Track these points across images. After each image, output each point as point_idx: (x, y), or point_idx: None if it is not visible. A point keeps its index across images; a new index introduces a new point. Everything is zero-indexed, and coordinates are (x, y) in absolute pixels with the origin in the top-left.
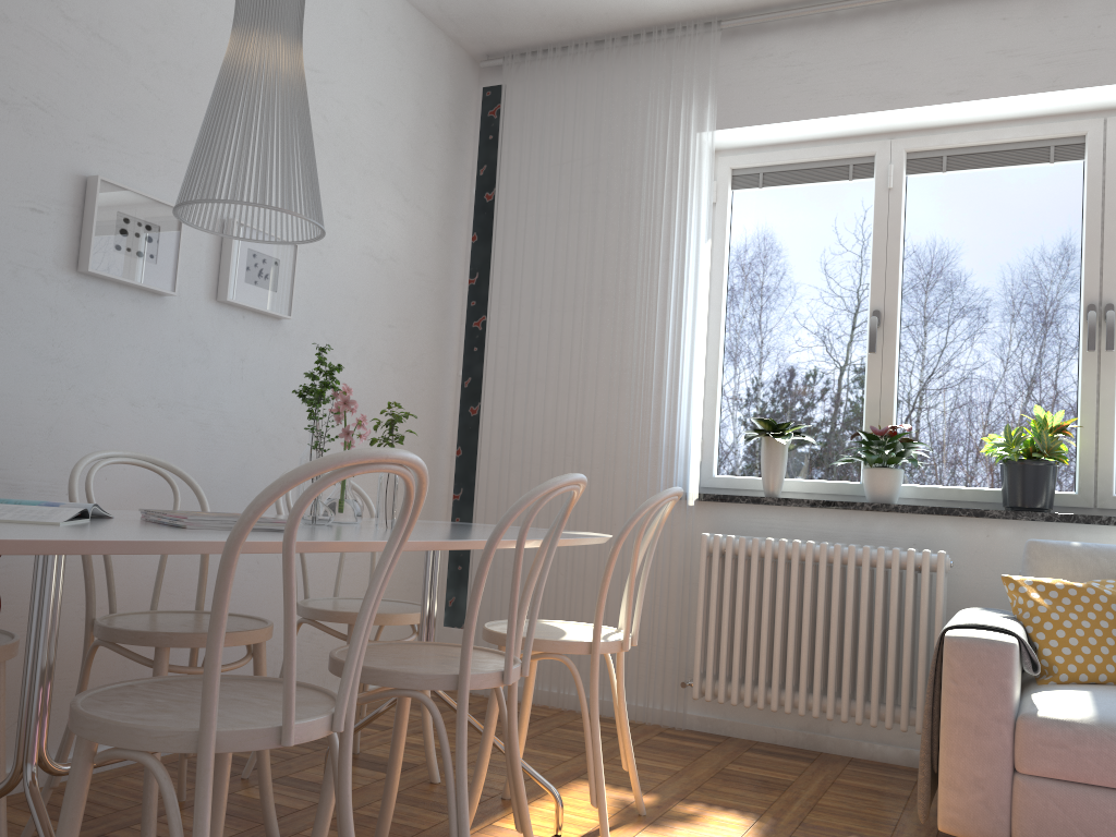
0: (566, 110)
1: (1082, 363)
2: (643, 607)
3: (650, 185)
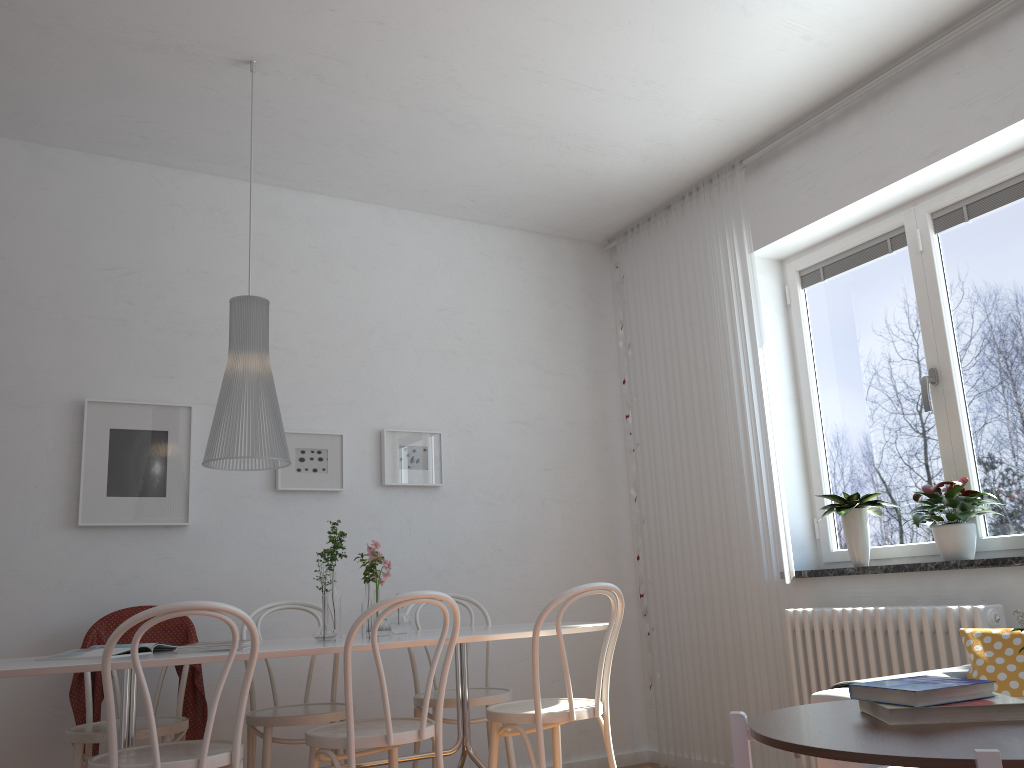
0: (656, 266)
1: None
2: (769, 682)
3: (717, 310)
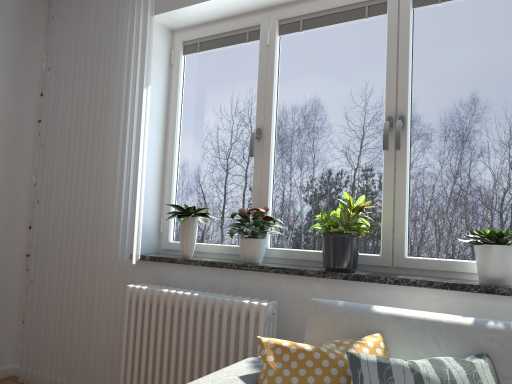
0: (79, 9)
1: (384, 160)
2: (107, 332)
3: (119, 52)
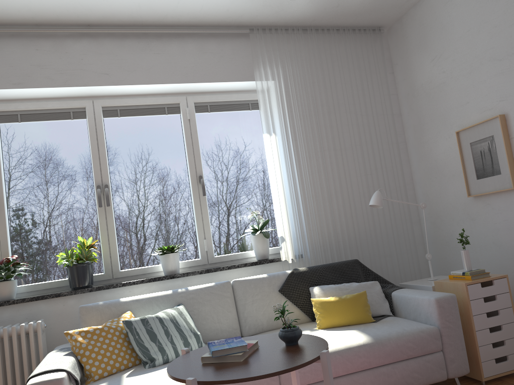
0: None
1: (98, 212)
2: None
3: None
